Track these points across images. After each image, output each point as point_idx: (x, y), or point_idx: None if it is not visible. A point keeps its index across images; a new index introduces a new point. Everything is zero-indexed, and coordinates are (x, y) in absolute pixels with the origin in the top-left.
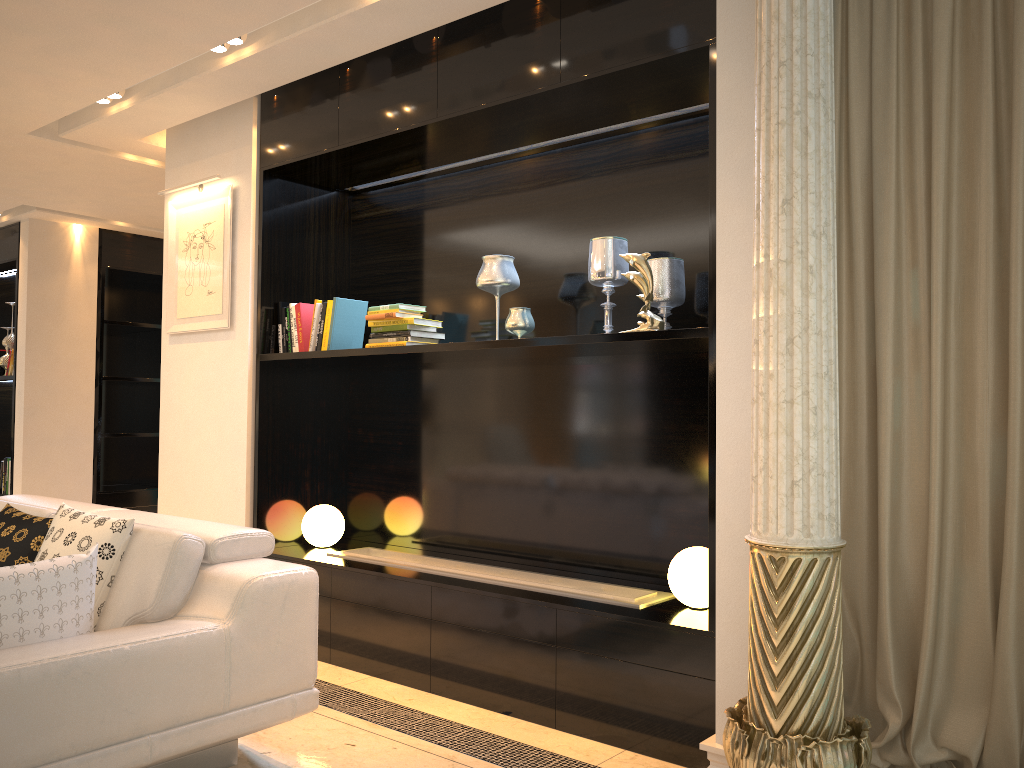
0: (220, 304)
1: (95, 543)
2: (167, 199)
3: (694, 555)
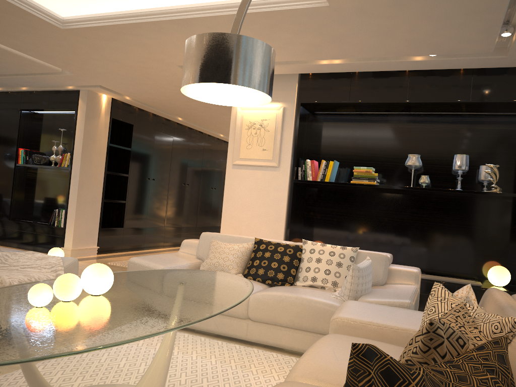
0: (271, 155)
1: (347, 256)
2: None
3: (502, 268)
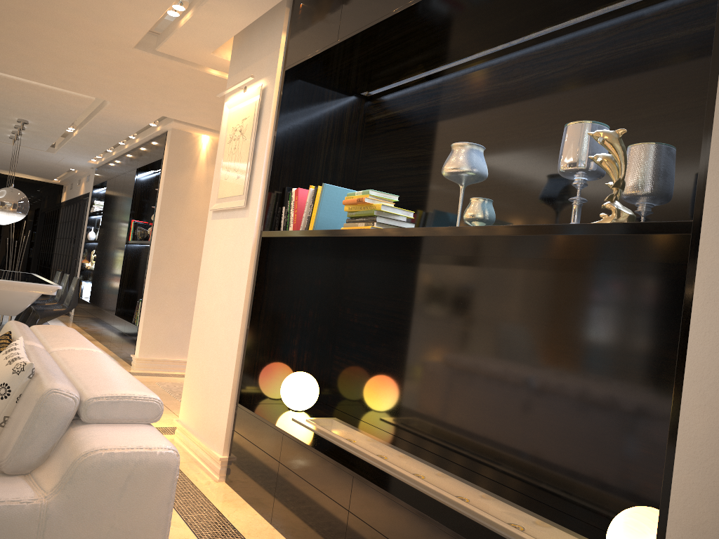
0: (242, 186)
1: None
2: (225, 101)
3: (643, 520)
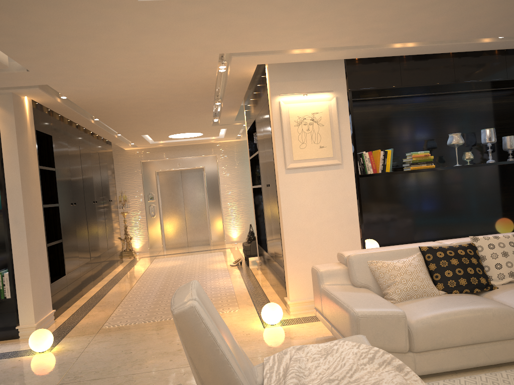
0: (331, 152)
1: None
2: (274, 98)
3: None
